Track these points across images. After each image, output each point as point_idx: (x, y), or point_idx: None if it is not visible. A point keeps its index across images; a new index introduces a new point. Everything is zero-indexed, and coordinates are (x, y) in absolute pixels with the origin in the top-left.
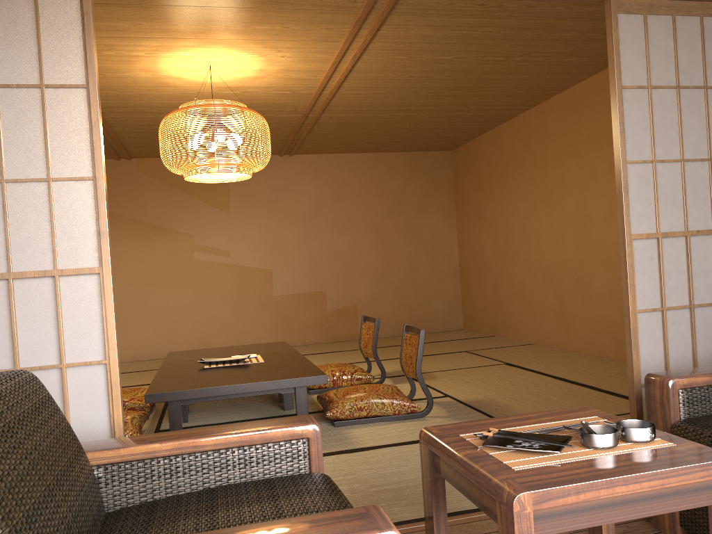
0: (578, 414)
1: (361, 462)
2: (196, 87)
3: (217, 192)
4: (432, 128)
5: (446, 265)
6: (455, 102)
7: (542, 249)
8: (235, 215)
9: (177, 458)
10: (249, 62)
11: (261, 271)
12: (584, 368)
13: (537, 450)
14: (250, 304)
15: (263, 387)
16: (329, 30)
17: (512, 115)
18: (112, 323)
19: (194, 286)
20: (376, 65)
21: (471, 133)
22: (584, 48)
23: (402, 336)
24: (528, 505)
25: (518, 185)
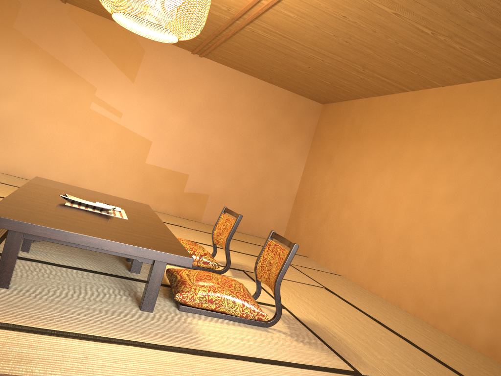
0: None
1: (208, 375)
2: None
3: (130, 62)
4: (323, 78)
5: (287, 189)
6: (359, 60)
7: (377, 204)
8: (137, 86)
9: None
10: None
11: (142, 139)
12: (392, 316)
13: None
14: (124, 163)
15: (122, 249)
16: None
17: (390, 92)
18: None
19: (81, 131)
20: None
21: (348, 95)
22: (499, 51)
23: (266, 241)
24: None
25: (373, 148)
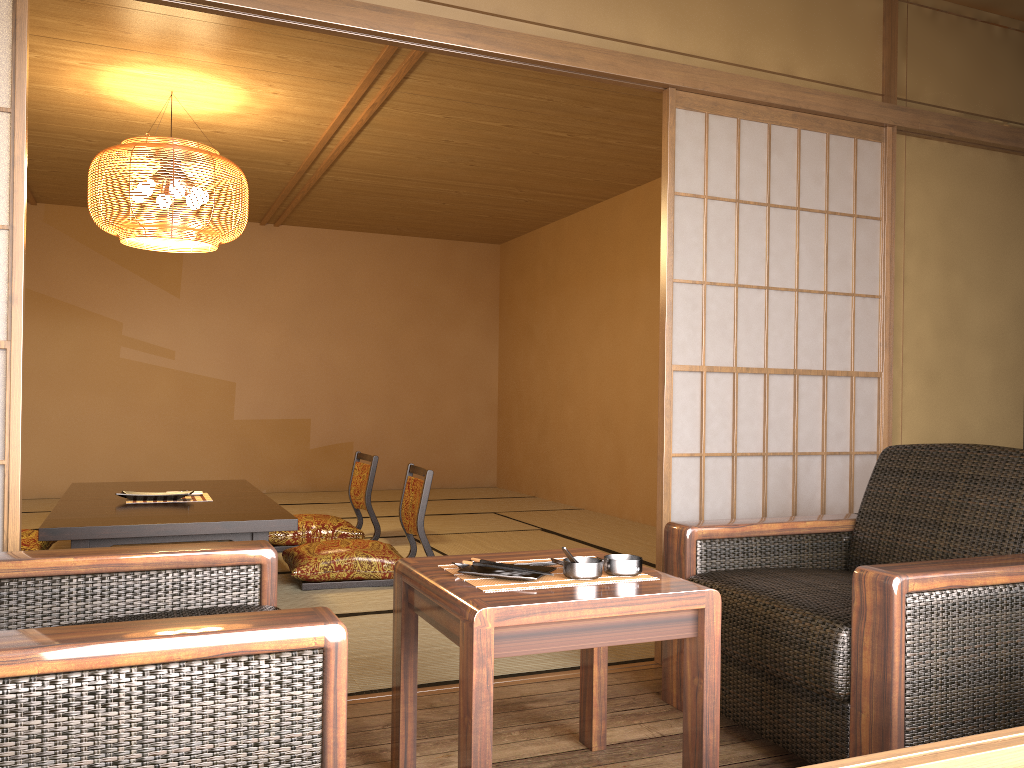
0: (576, 554)
1: None
2: (148, 117)
3: (164, 266)
4: (474, 212)
5: (480, 397)
6: (505, 181)
7: (603, 385)
8: (187, 301)
9: (95, 577)
10: (228, 94)
11: (218, 383)
12: (637, 540)
13: (514, 577)
14: (199, 430)
15: (208, 529)
16: (340, 69)
17: (578, 207)
18: (18, 414)
19: (116, 397)
20: (401, 120)
21: (526, 225)
22: None
23: (405, 479)
24: (490, 621)
25: (579, 299)
